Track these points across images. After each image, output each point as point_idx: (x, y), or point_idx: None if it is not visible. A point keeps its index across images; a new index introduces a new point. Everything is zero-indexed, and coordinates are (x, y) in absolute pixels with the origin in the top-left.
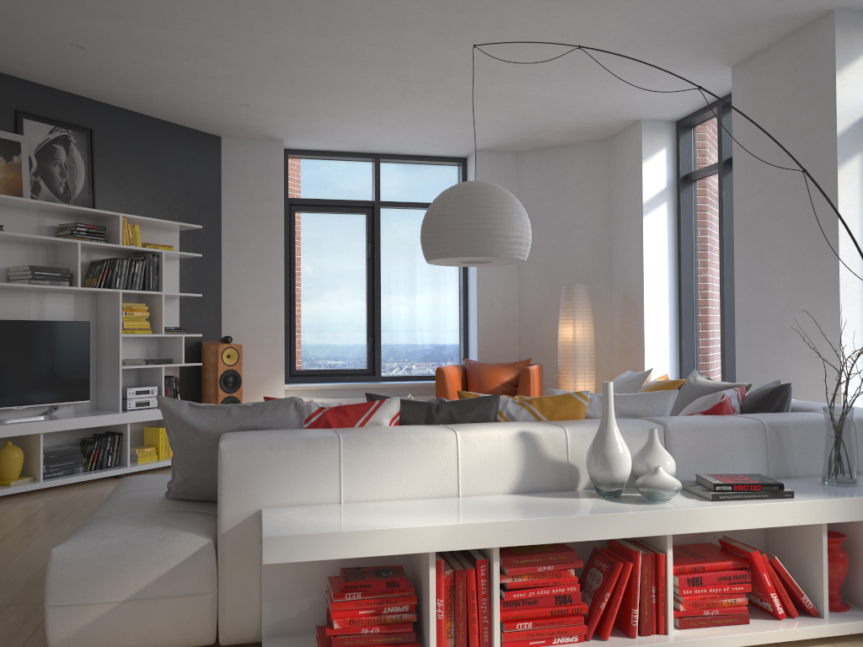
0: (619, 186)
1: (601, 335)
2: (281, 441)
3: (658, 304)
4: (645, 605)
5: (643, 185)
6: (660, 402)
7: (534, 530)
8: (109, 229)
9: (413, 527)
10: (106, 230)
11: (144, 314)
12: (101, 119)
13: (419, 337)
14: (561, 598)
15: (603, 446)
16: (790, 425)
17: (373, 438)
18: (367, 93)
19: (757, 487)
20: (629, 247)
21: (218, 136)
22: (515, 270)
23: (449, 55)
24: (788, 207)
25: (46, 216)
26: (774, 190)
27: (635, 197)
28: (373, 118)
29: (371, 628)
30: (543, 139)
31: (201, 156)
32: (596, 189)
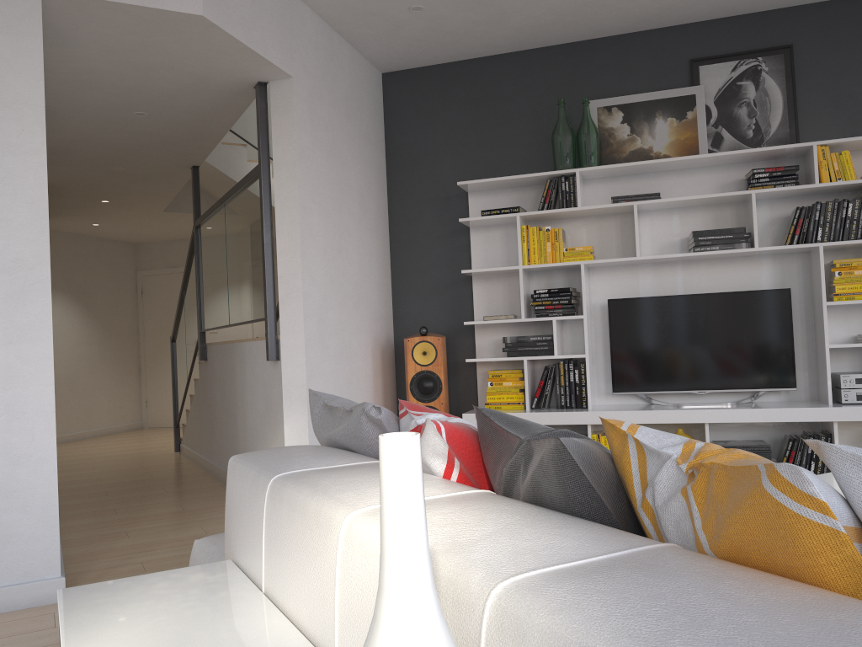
0: None
1: None
2: (247, 468)
3: None
4: None
5: None
6: None
7: None
8: (809, 166)
9: None
10: (808, 168)
11: None
12: (805, 26)
13: None
14: None
15: None
16: None
17: (288, 489)
18: None
19: None
20: None
21: None
22: None
23: None
24: None
25: (733, 170)
26: None
27: None
28: None
29: None
30: None
31: None
32: None
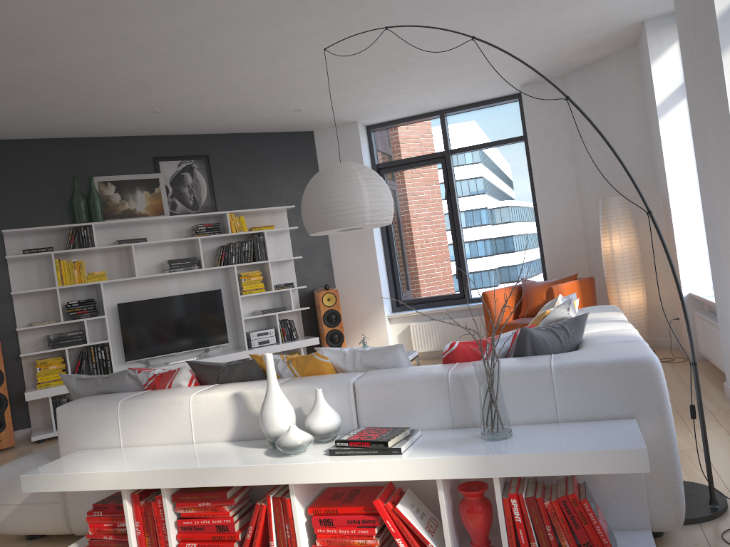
0: (646, 90)
1: (655, 241)
2: (86, 406)
3: (688, 206)
4: (280, 538)
5: (654, 87)
6: (390, 355)
7: (175, 477)
8: (225, 223)
9: (98, 472)
10: (224, 224)
11: (259, 278)
12: (214, 145)
13: (502, 260)
14: (220, 527)
15: (262, 407)
16: (476, 376)
17: (138, 401)
18: (365, 79)
19: (366, 444)
20: (658, 151)
21: (310, 131)
22: (574, 188)
23: (382, 39)
24: (708, 102)
25: (184, 223)
26: (700, 84)
27: (653, 100)
28: (398, 91)
29: (108, 536)
30: (569, 61)
31: (297, 150)
32: (632, 97)
